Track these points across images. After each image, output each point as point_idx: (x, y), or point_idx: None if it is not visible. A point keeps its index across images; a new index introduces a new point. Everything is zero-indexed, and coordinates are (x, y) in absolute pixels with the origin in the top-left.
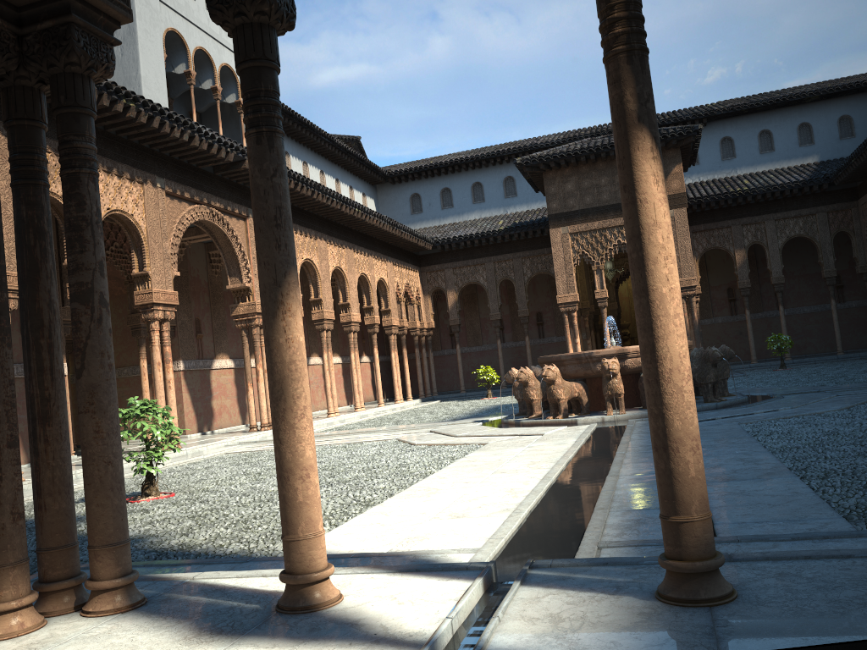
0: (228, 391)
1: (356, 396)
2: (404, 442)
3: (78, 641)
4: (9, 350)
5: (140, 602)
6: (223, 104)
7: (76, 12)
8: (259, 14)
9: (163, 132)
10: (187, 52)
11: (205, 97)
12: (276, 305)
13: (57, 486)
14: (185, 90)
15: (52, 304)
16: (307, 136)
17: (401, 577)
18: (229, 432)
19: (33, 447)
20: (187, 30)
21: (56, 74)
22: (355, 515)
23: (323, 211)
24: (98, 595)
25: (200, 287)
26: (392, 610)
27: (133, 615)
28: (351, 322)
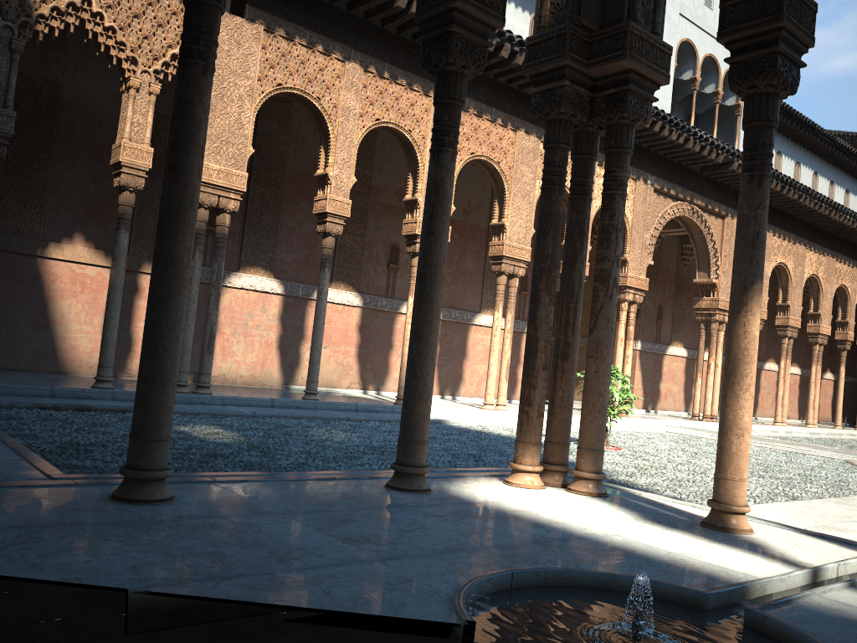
0: (676, 377)
1: (810, 411)
2: (852, 464)
3: (566, 501)
4: (552, 307)
5: (603, 494)
6: (722, 106)
7: (632, 82)
8: (768, 87)
9: (662, 135)
10: (696, 59)
11: (705, 100)
12: (741, 305)
13: (564, 403)
14: (688, 94)
15: (580, 281)
16: (805, 136)
17: (806, 537)
18: (671, 416)
19: (553, 373)
20: (699, 39)
21: (611, 124)
22: (779, 501)
23: (807, 215)
24: (578, 480)
25: (667, 276)
26: (791, 548)
27: (599, 499)
28: (818, 334)
